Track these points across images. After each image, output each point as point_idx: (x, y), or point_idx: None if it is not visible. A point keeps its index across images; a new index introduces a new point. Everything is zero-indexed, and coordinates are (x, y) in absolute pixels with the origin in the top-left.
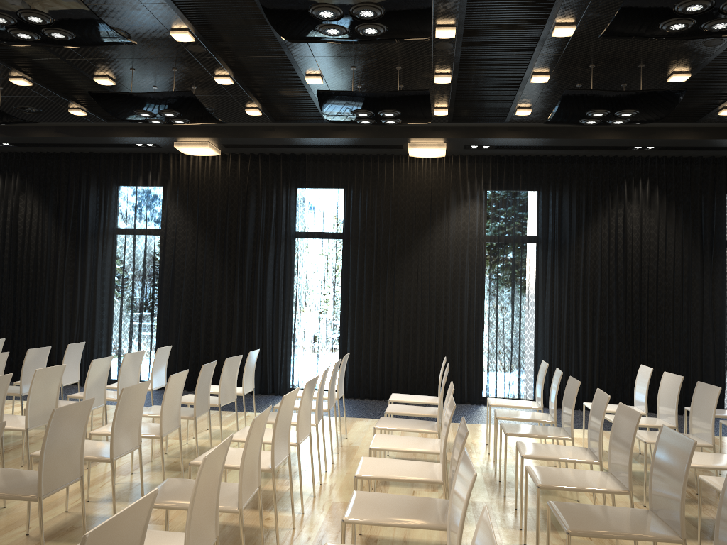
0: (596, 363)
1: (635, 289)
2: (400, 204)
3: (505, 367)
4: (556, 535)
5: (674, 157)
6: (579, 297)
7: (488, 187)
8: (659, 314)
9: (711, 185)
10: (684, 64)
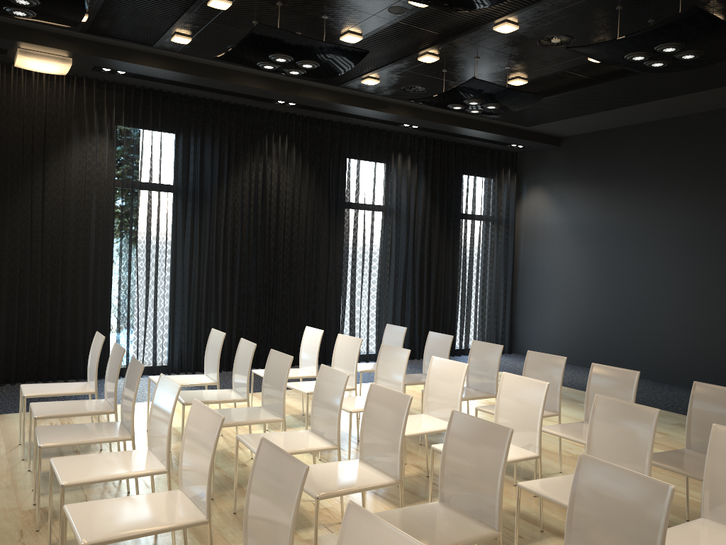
0: (235, 322)
1: (272, 246)
2: (0, 128)
3: (138, 333)
4: (298, 537)
5: (310, 118)
6: (220, 254)
7: (121, 122)
8: (291, 271)
9: (339, 149)
10: (361, 26)
